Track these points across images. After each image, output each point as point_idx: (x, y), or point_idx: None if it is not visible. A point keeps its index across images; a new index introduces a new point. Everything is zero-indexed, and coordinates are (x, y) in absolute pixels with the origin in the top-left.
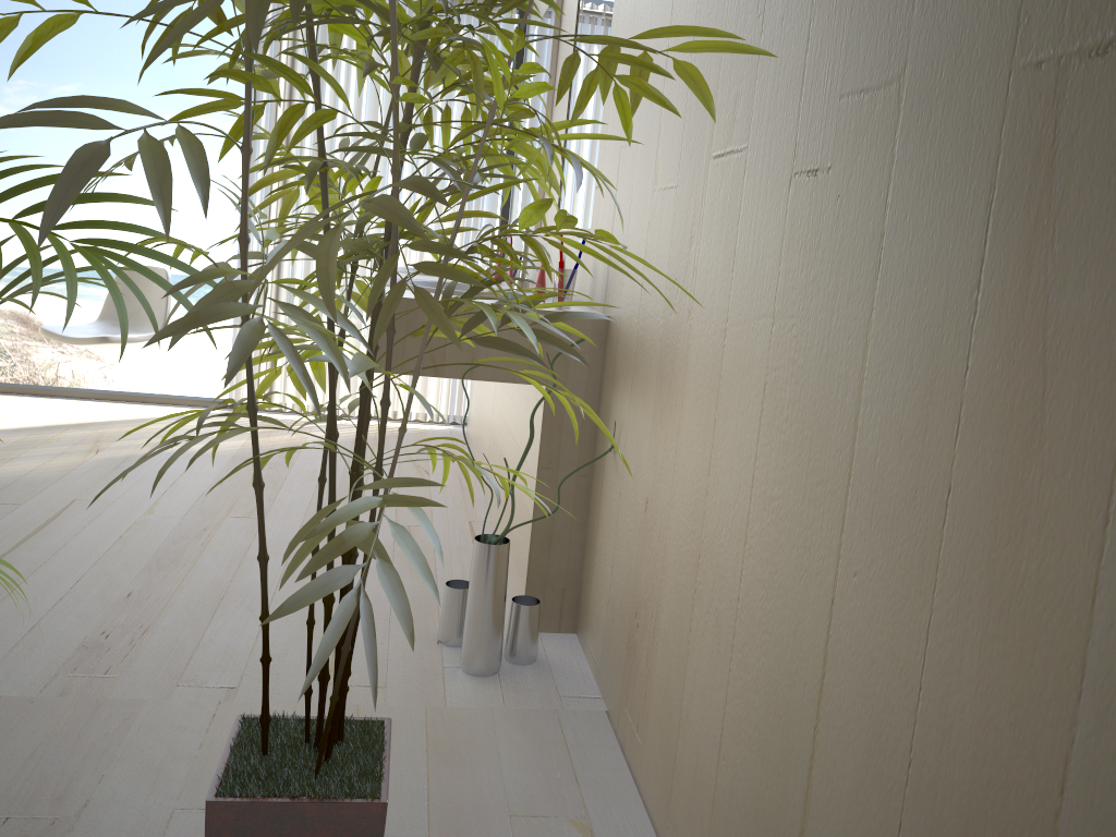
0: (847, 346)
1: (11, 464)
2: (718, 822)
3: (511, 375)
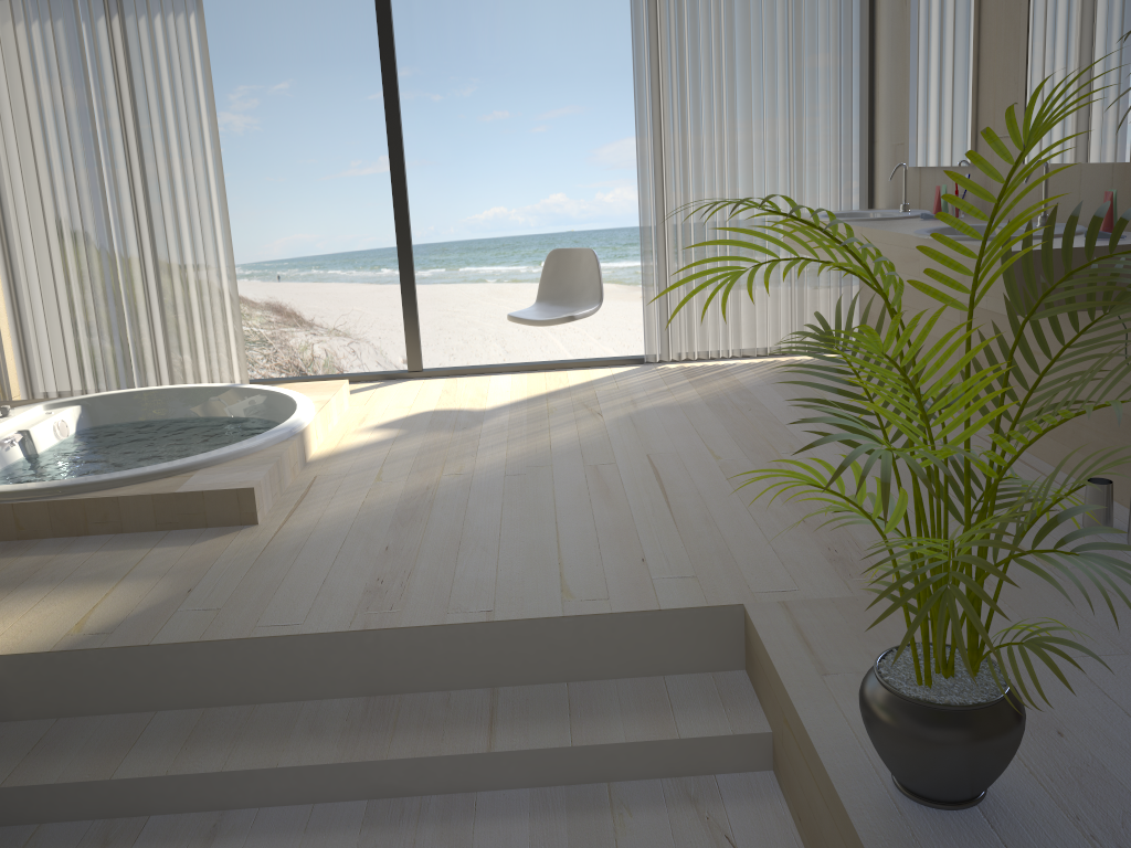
0: None
1: (556, 433)
2: None
3: None
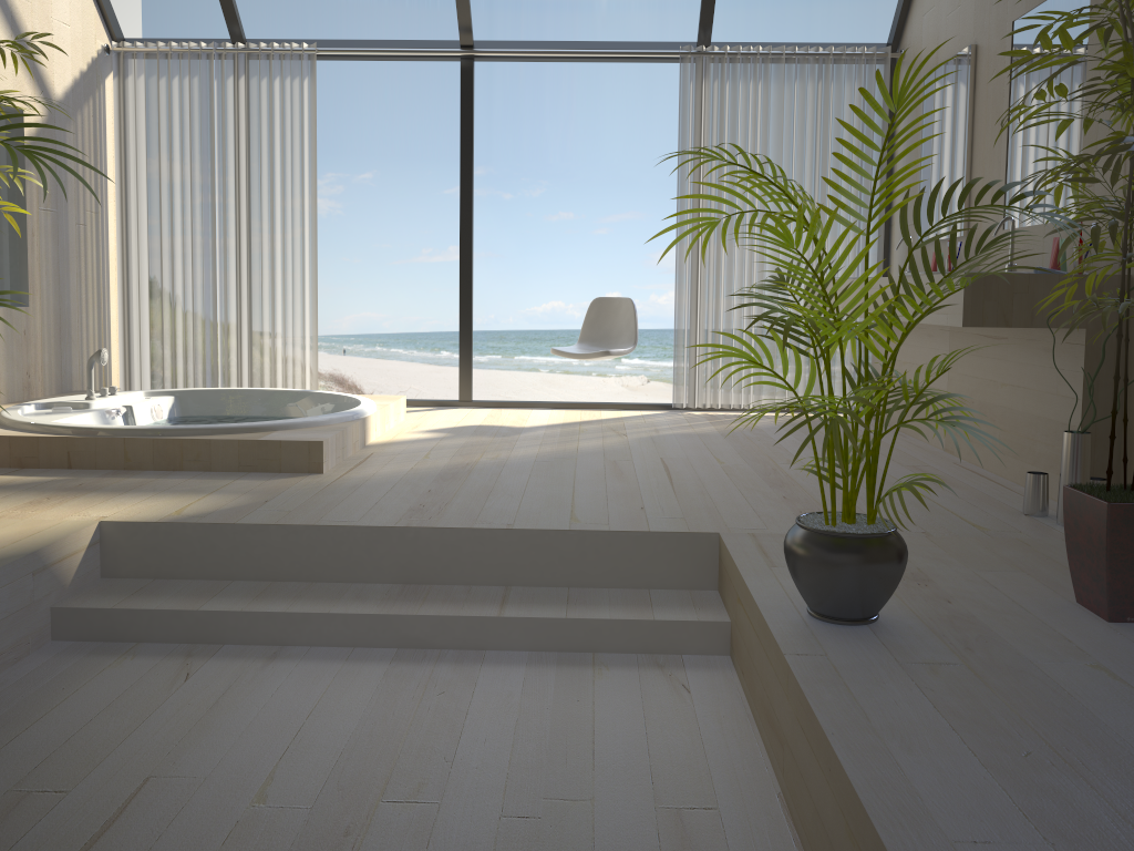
0: None
1: (583, 442)
2: None
3: (1060, 322)
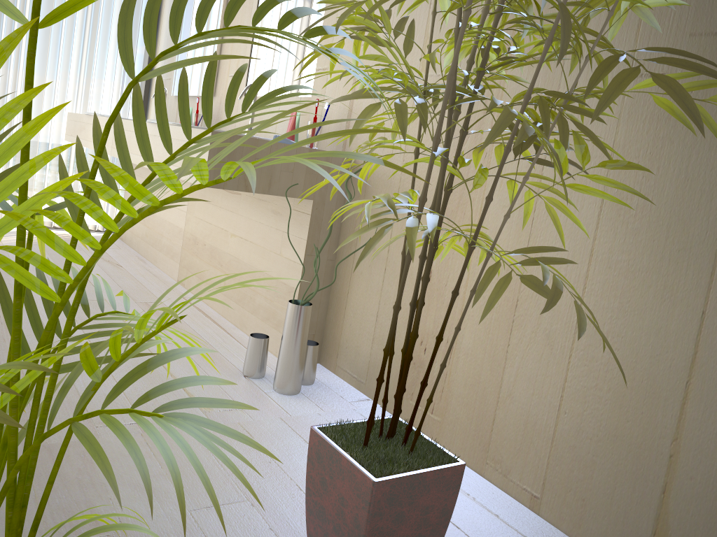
0: (710, 173)
1: None
2: (561, 449)
3: (293, 192)
